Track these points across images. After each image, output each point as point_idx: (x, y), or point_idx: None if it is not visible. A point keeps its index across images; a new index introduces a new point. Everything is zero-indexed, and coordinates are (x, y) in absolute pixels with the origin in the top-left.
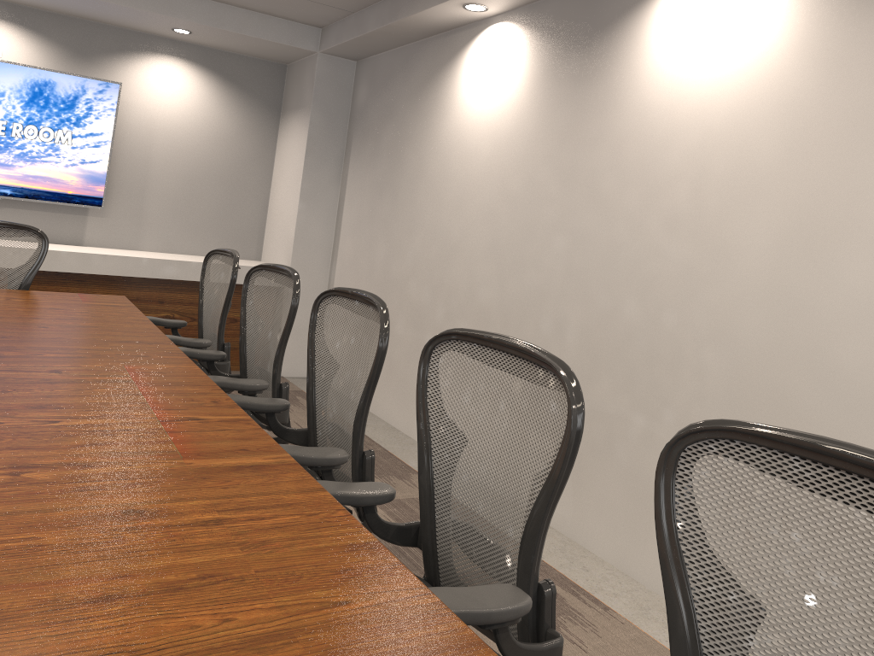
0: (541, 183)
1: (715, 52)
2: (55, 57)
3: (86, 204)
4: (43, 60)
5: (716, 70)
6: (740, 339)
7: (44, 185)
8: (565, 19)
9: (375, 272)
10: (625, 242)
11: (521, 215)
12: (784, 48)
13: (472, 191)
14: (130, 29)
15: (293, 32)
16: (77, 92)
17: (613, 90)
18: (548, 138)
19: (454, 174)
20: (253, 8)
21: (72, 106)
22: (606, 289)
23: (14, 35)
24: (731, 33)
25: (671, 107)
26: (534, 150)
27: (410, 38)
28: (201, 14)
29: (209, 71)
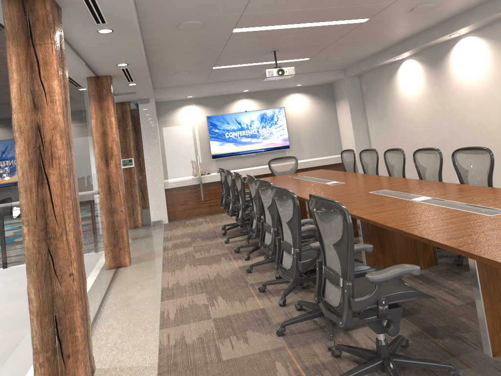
0: (435, 107)
1: (471, 64)
2: (263, 105)
3: (285, 148)
4: (260, 107)
5: (472, 69)
6: (496, 138)
7: (272, 145)
8: (428, 57)
9: (388, 147)
10: (462, 119)
11: (431, 118)
12: (487, 62)
13: (414, 114)
14: (281, 88)
15: (334, 74)
16: (272, 114)
17: (447, 77)
18: (433, 94)
19: (406, 109)
20: (320, 71)
21: (273, 118)
22: (461, 134)
23: (251, 102)
24: (473, 59)
25: (464, 80)
26: (430, 98)
27: (377, 68)
28: (305, 79)
29: (308, 94)
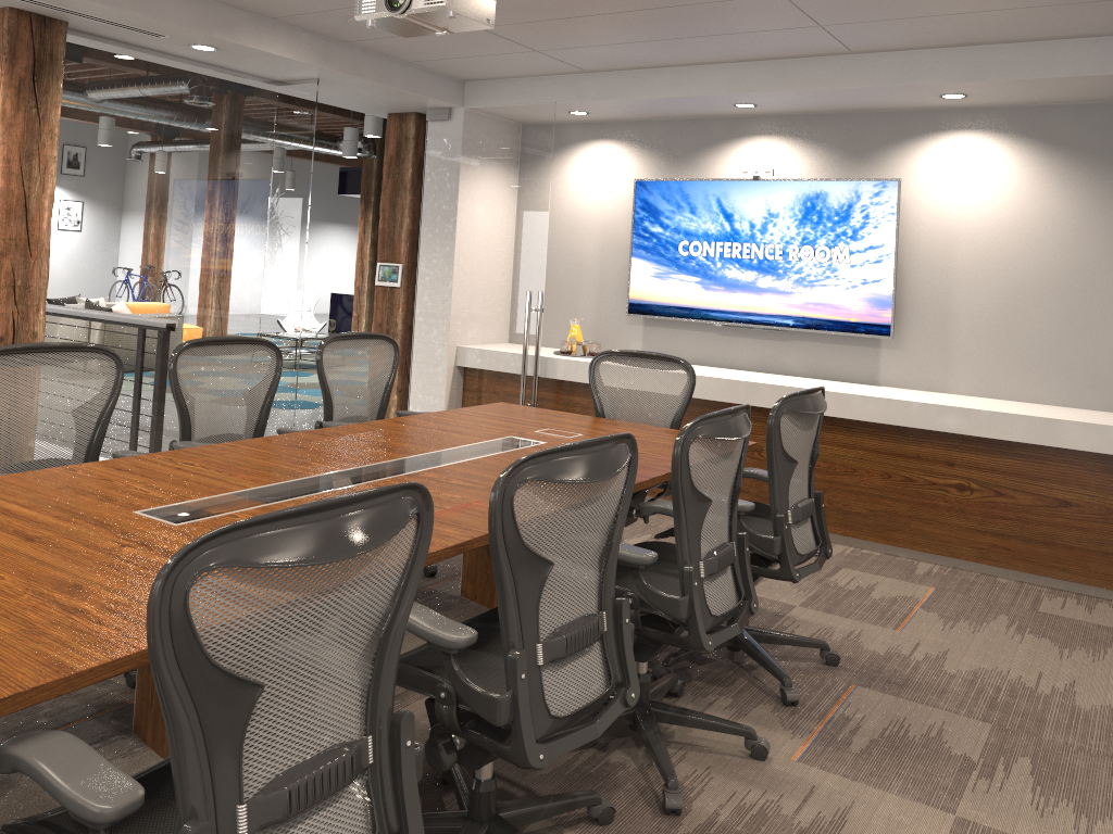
0: None
1: None
2: (827, 164)
3: (872, 333)
4: (816, 169)
5: None
6: None
7: (825, 313)
8: None
9: None
10: None
11: None
12: None
13: None
14: (908, 109)
15: (1102, 54)
16: (850, 200)
17: None
18: None
19: None
20: (1023, 39)
21: (846, 217)
22: None
23: (786, 148)
24: None
25: None
26: None
27: None
28: (952, 69)
29: (1022, 138)
